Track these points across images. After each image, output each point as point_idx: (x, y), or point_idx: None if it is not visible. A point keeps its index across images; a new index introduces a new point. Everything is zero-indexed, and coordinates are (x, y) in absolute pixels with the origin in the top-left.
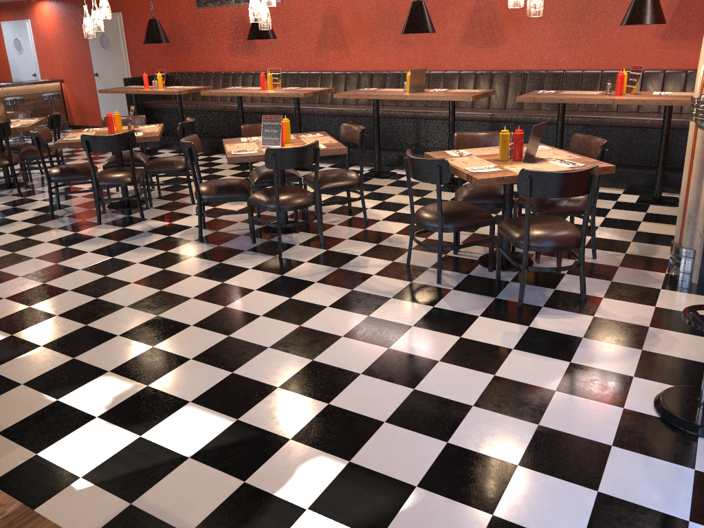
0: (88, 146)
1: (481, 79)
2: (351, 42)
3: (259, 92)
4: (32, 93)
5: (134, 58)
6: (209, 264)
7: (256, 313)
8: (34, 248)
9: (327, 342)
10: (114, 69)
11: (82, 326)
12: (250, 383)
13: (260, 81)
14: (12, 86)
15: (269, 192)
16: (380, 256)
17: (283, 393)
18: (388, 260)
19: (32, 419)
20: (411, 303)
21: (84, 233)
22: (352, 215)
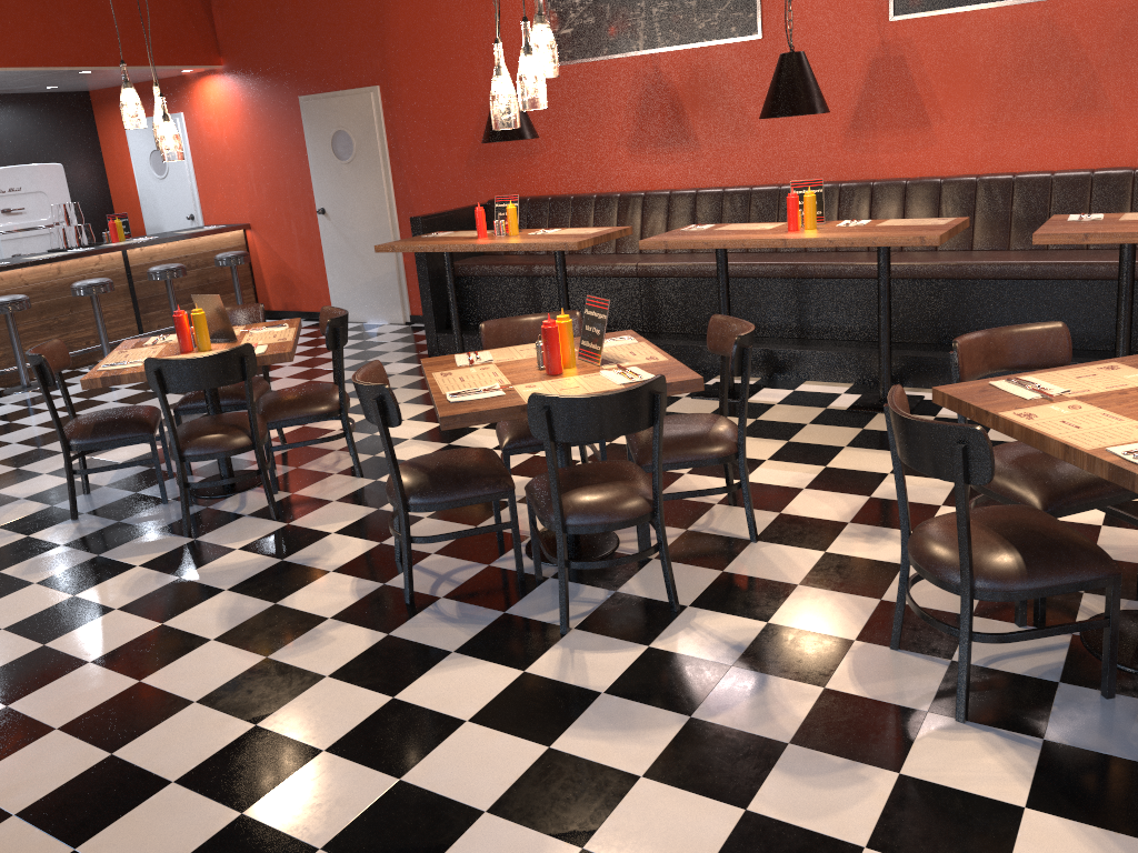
0: (550, 426)
1: None
2: (940, 114)
3: (805, 237)
4: (195, 254)
5: (404, 175)
6: None
7: None
8: (450, 755)
9: None
10: (361, 199)
11: None
12: None
13: (789, 211)
14: (159, 242)
15: None
16: None
17: None
18: None
19: None
20: None
21: (552, 674)
22: None
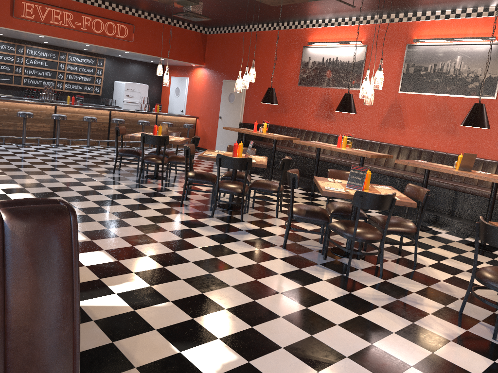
0: (219, 162)
1: None
2: (408, 125)
3: (336, 148)
4: (178, 122)
5: (247, 111)
6: (291, 268)
7: (332, 321)
8: (168, 224)
9: (398, 367)
10: (232, 116)
11: (199, 293)
12: None
13: (338, 140)
14: (168, 115)
15: (347, 224)
16: (433, 298)
17: None
18: (440, 303)
19: (161, 364)
20: (471, 351)
21: (202, 221)
22: (401, 255)
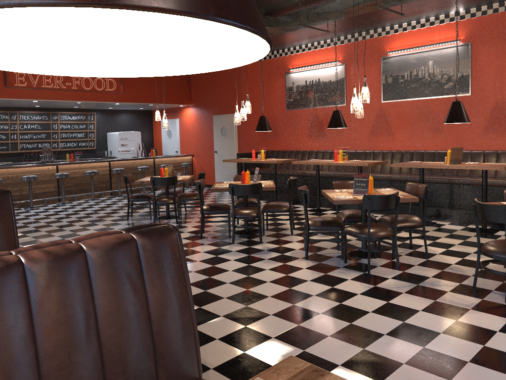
0: (232, 191)
1: (502, 156)
2: (396, 131)
3: (334, 162)
4: (175, 162)
5: (241, 141)
6: (317, 274)
7: (365, 310)
8: (195, 255)
9: (430, 335)
10: (227, 148)
11: (244, 306)
12: (381, 358)
13: (334, 155)
14: (165, 157)
15: (360, 226)
16: (448, 279)
17: (410, 368)
18: (455, 282)
19: (231, 362)
20: (489, 314)
21: (225, 248)
22: (413, 249)
